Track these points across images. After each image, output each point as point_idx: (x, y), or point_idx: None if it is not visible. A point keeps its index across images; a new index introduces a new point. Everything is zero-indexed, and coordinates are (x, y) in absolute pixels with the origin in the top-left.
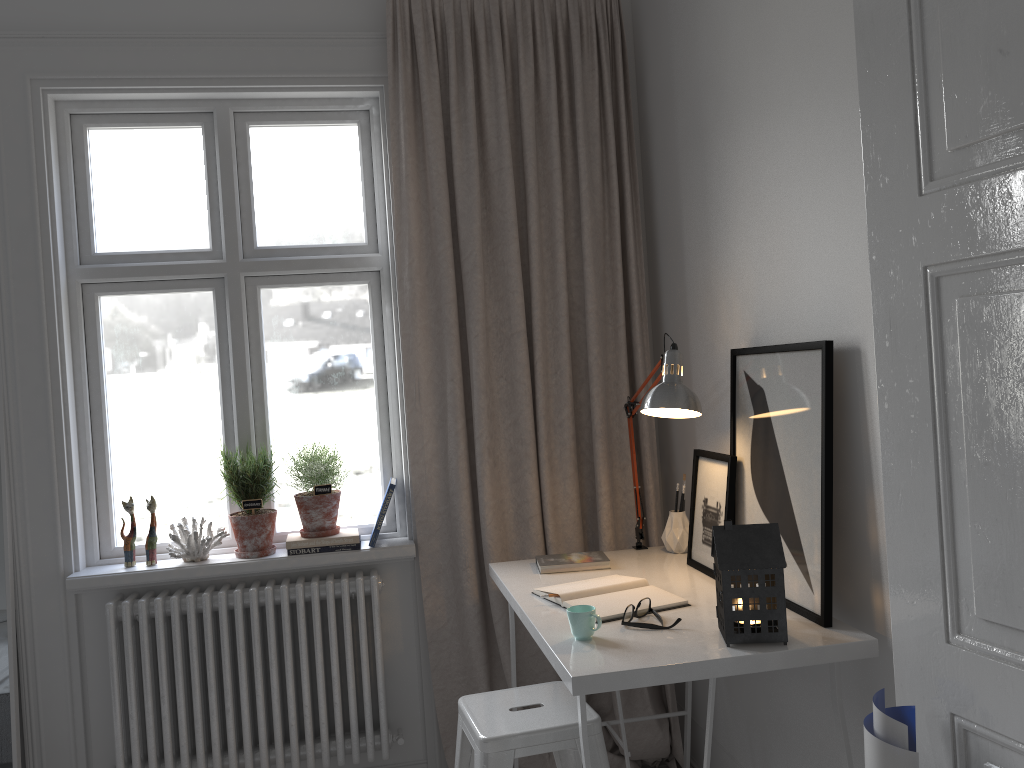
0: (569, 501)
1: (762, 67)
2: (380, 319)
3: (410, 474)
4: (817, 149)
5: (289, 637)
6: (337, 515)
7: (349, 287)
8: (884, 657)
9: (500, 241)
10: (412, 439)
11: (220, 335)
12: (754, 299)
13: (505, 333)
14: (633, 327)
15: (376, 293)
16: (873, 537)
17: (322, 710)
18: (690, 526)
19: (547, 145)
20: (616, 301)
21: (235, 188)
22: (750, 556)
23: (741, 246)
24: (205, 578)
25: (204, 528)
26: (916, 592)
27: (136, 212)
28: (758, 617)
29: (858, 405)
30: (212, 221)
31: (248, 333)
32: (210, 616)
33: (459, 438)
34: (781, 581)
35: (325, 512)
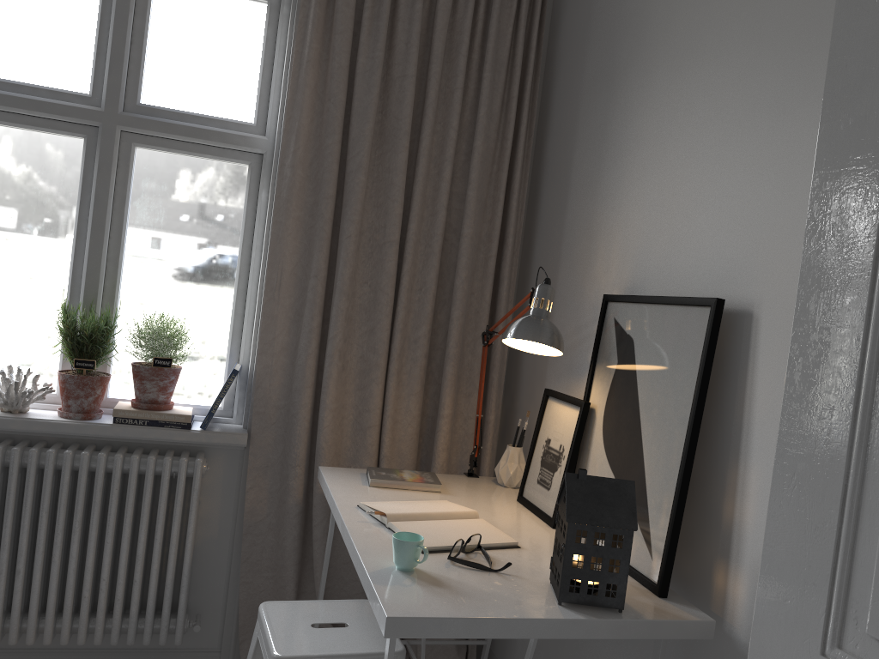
0: (410, 418)
1: (694, 11)
2: (255, 203)
3: (256, 363)
4: (743, 98)
5: (98, 507)
6: (173, 391)
7: (229, 164)
8: (716, 639)
9: (390, 148)
10: (264, 328)
11: (84, 185)
12: (637, 248)
13: (378, 240)
14: (504, 259)
15: (255, 176)
16: (728, 512)
17: (120, 586)
18: (527, 464)
19: (454, 63)
20: (492, 231)
21: (127, 37)
22: (601, 512)
23: (633, 193)
24: (20, 432)
25: (31, 380)
26: (793, 590)
27: (16, 39)
28: (597, 578)
29: (738, 372)
30: (97, 66)
31: (114, 189)
32: (16, 472)
33: (312, 336)
34: (629, 544)
35: (161, 386)
